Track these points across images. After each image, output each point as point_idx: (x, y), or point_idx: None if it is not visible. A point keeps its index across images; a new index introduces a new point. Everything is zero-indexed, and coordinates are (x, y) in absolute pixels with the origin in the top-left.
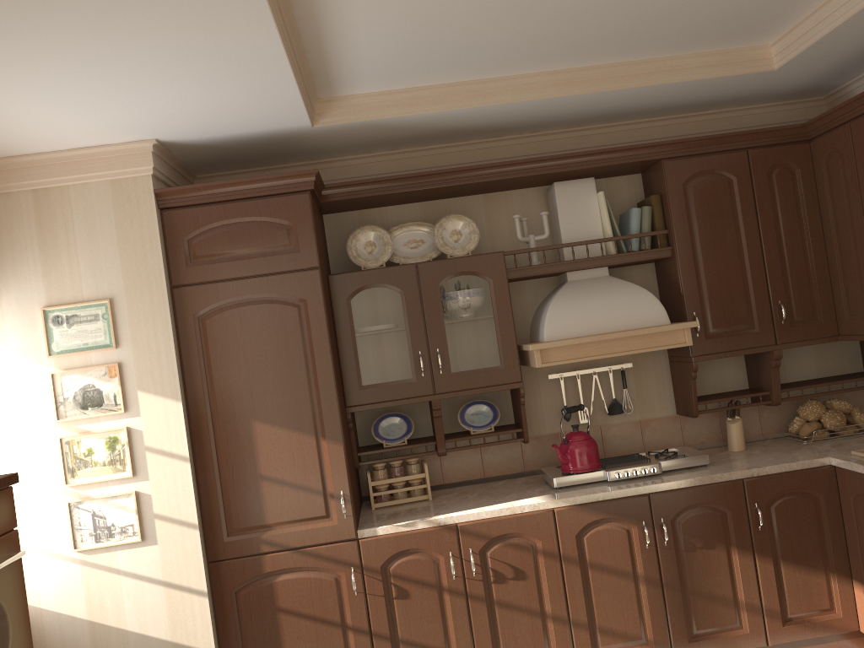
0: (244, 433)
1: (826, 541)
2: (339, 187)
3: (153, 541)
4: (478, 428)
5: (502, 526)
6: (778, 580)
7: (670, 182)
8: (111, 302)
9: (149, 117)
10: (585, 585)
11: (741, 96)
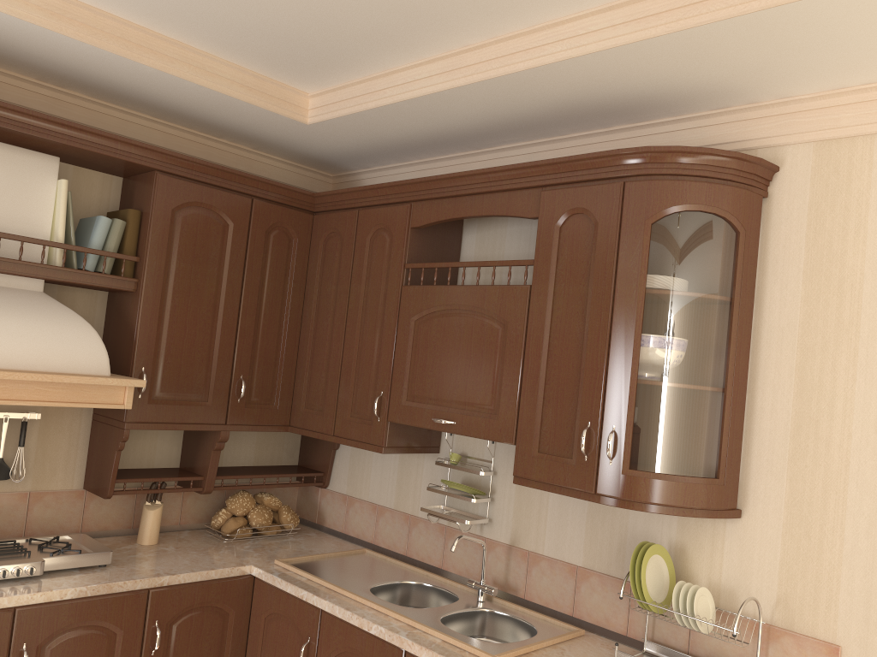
0: None
1: None
2: None
3: None
4: None
5: None
6: None
7: (158, 201)
8: None
9: None
10: None
11: (261, 138)
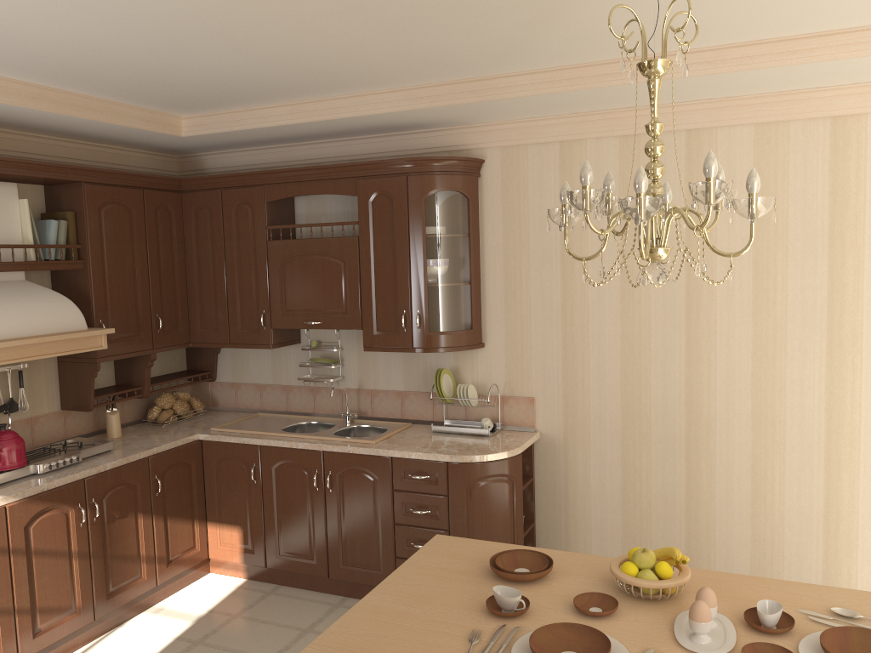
0: None
1: (194, 496)
2: None
3: None
4: None
5: None
6: (166, 532)
7: (89, 204)
8: None
9: None
10: (30, 573)
11: (137, 142)
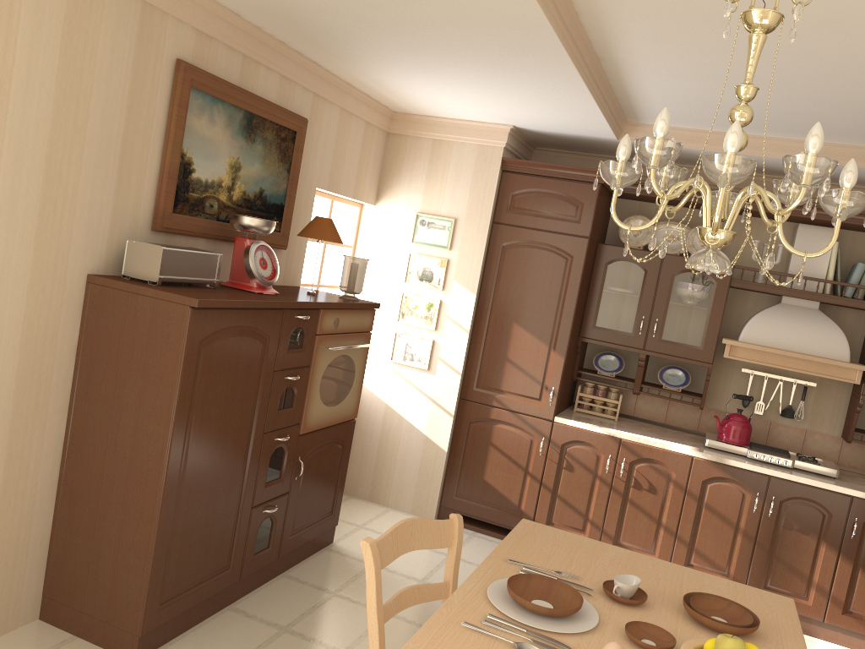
0: (506, 328)
1: None
2: None
3: (433, 372)
4: (670, 385)
5: (651, 453)
6: (852, 580)
7: None
8: (455, 221)
9: (511, 116)
10: (697, 517)
11: None
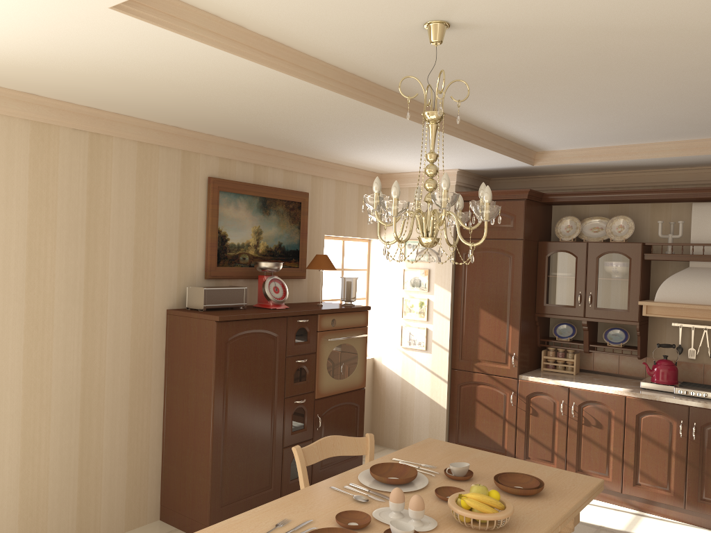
0: (475, 313)
1: None
2: (551, 195)
3: (429, 351)
4: (613, 343)
5: (593, 396)
6: None
7: None
8: None
9: (449, 164)
10: (636, 445)
11: None
